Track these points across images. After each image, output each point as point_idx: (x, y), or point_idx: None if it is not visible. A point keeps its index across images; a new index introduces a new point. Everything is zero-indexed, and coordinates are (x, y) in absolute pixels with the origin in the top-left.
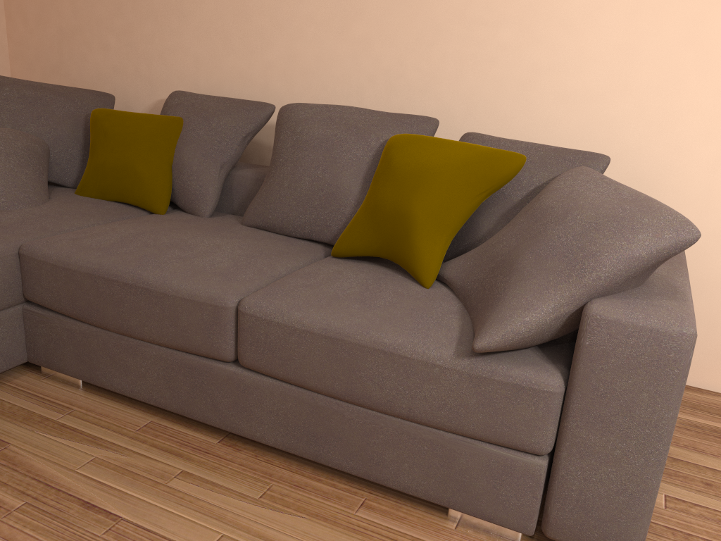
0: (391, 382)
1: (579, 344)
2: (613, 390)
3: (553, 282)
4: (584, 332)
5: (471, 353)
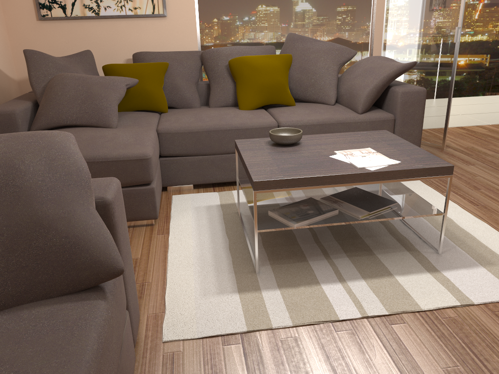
0: (108, 372)
1: (113, 224)
2: (123, 235)
3: (86, 202)
4: (113, 214)
5: (100, 291)
